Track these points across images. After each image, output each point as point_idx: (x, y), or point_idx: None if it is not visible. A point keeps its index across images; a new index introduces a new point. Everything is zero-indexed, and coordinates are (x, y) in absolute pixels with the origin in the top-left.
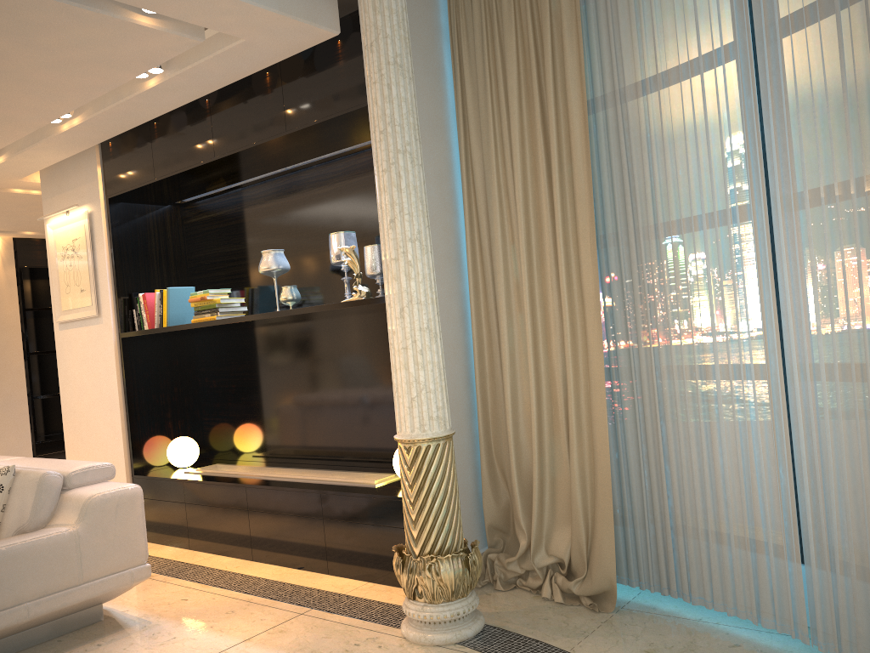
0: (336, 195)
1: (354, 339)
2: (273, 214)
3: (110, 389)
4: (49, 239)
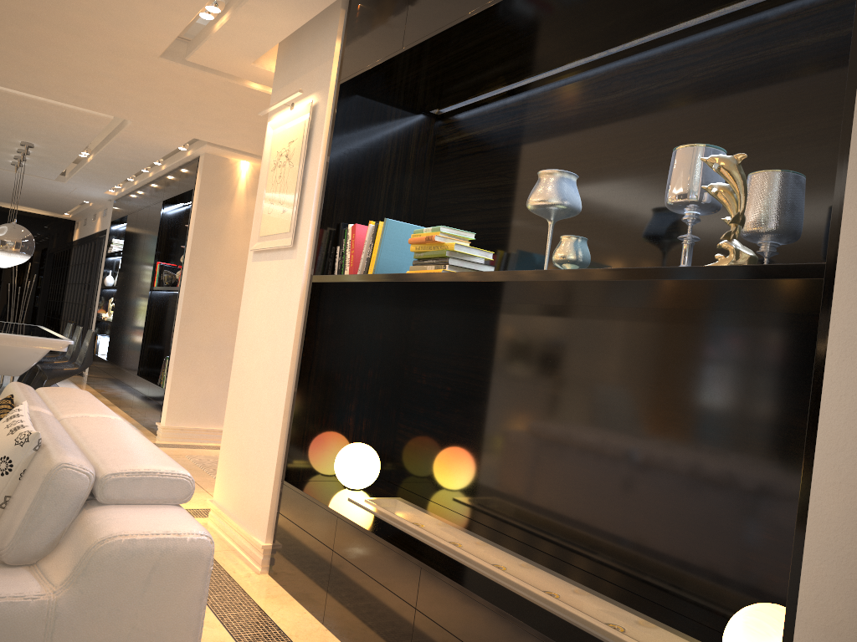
0: (693, 96)
1: (669, 358)
2: (569, 131)
3: (283, 351)
4: (266, 141)
